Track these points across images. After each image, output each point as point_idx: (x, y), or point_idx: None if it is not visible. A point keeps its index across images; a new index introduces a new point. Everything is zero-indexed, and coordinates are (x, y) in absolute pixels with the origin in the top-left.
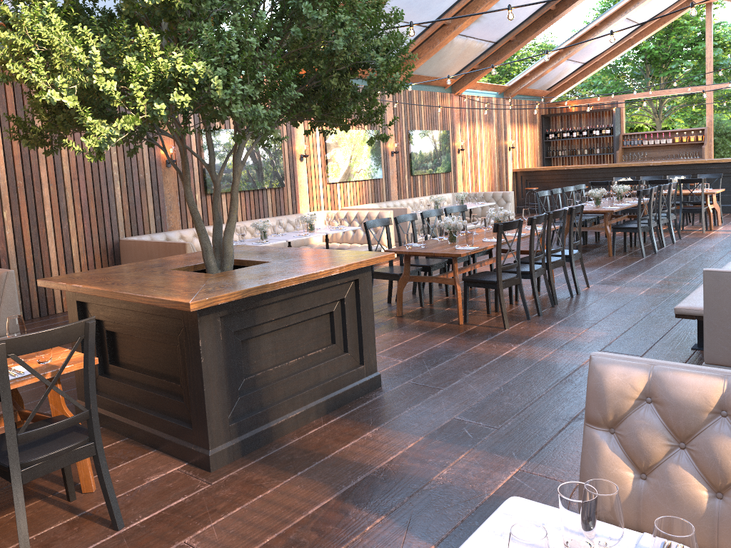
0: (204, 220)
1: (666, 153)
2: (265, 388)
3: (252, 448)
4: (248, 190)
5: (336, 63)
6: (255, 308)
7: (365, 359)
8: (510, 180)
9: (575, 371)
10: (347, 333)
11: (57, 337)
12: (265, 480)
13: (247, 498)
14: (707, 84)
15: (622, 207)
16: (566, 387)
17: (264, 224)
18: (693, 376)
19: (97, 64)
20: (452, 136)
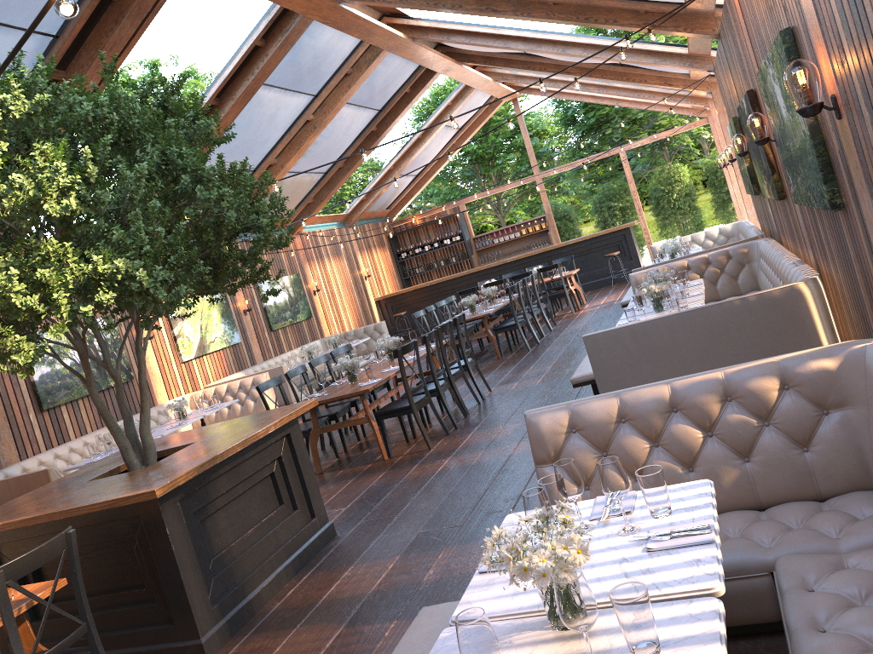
0: (46, 442)
1: (518, 246)
2: (233, 563)
3: (238, 626)
4: None
5: (225, 232)
6: (206, 485)
7: (316, 511)
8: (375, 311)
9: (507, 460)
10: (292, 490)
11: (46, 553)
12: (268, 643)
13: None
14: (535, 173)
15: (497, 308)
16: (505, 475)
17: None
18: (597, 402)
19: (15, 283)
20: (303, 278)
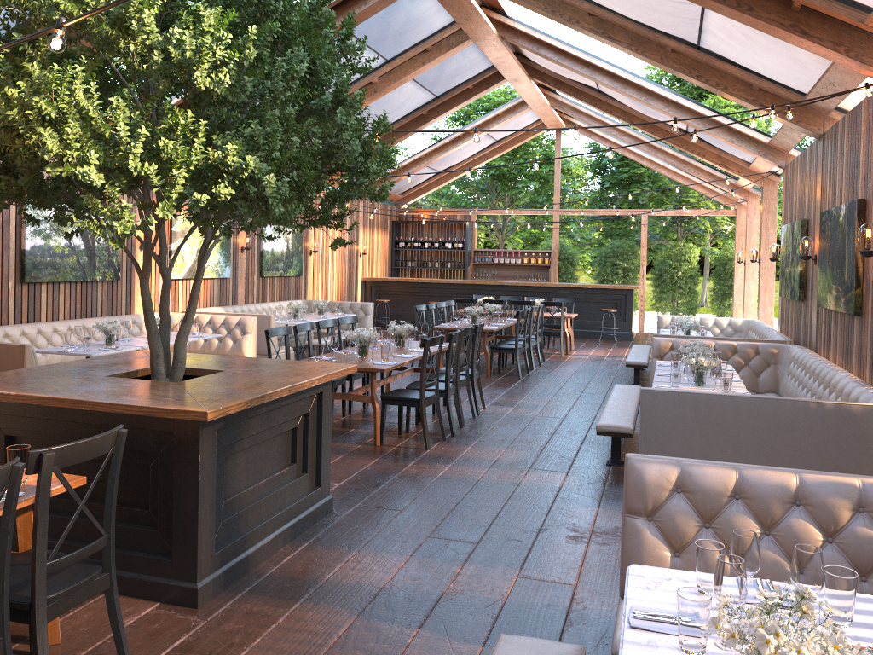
0: (16, 316)
1: (515, 272)
2: (242, 512)
3: (232, 580)
4: (75, 281)
5: (333, 165)
6: (242, 421)
7: (322, 480)
8: (359, 290)
9: (517, 488)
10: (308, 451)
11: (96, 447)
12: (268, 610)
13: (261, 629)
14: (555, 208)
15: (500, 327)
16: (518, 503)
17: (112, 325)
18: (713, 468)
19: (139, 144)
20: (305, 235)
